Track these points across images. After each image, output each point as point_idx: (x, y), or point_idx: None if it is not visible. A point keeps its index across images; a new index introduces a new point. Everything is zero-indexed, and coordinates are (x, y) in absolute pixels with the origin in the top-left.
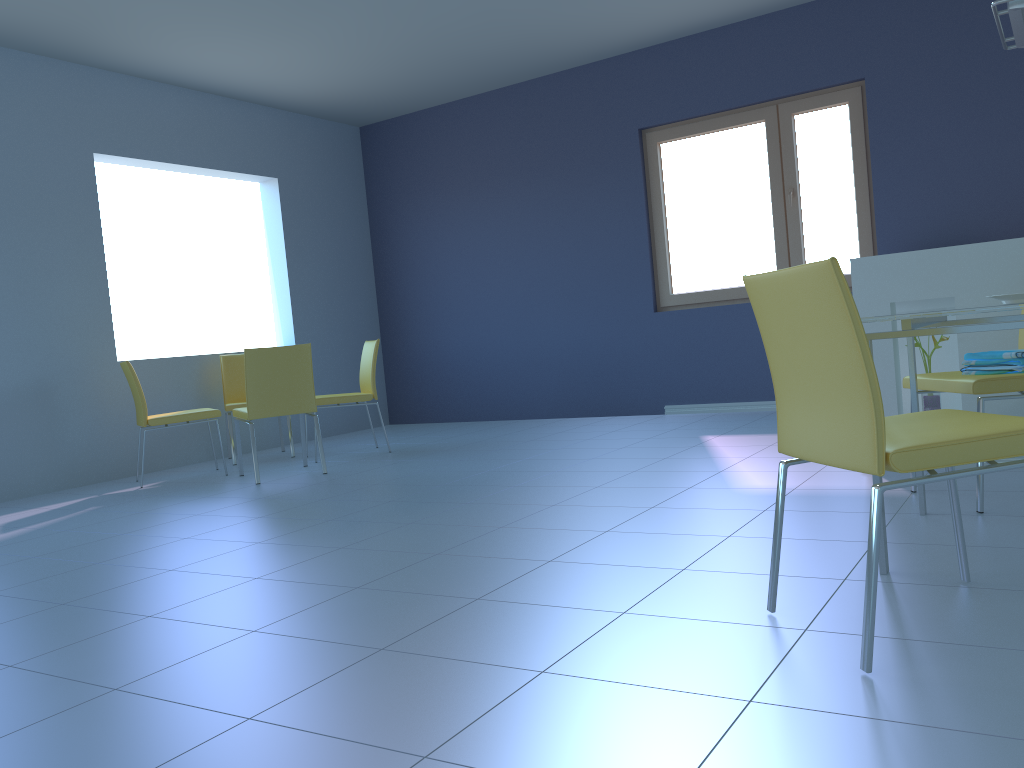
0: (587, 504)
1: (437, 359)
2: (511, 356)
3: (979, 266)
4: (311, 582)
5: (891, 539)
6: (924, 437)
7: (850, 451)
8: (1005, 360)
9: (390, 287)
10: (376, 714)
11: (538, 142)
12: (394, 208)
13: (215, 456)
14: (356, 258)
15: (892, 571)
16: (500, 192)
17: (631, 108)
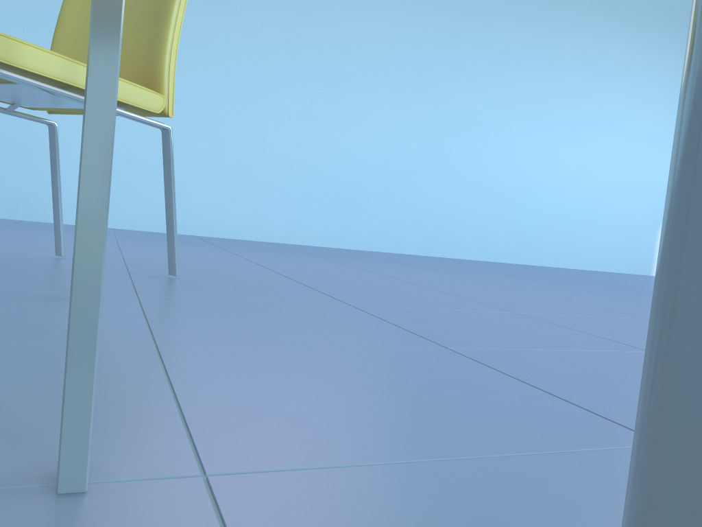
0: None
1: None
2: None
3: None
4: (595, 299)
5: (120, 350)
6: None
7: None
8: None
9: None
10: (292, 261)
11: None
12: None
13: None
14: None
15: None
16: None
17: None
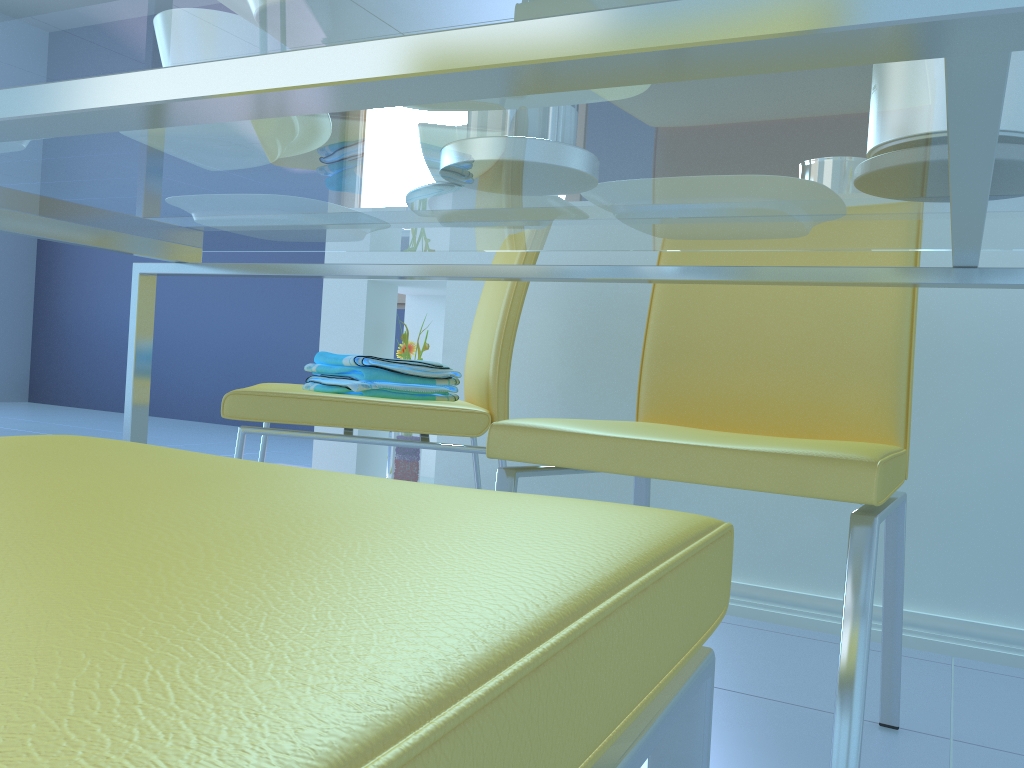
0: None
1: (90, 329)
2: (168, 337)
3: None
4: None
5: None
6: None
7: None
8: (347, 368)
9: None
10: None
11: None
12: None
13: None
14: None
15: None
16: None
17: None
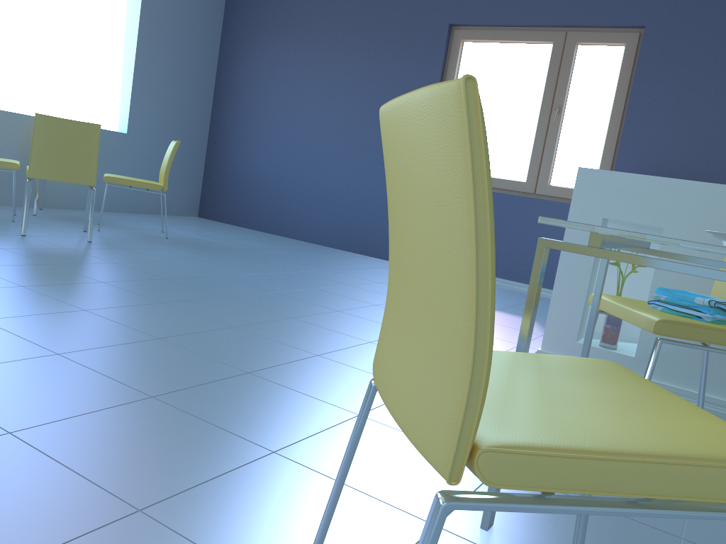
0: (264, 334)
1: (246, 174)
2: (302, 187)
3: (696, 204)
4: None
5: None
6: (552, 425)
7: (424, 421)
8: (696, 305)
9: (223, 106)
10: None
11: (367, 15)
12: (241, 42)
13: (15, 203)
14: (200, 75)
15: (496, 527)
16: (327, 50)
17: (448, 5)
